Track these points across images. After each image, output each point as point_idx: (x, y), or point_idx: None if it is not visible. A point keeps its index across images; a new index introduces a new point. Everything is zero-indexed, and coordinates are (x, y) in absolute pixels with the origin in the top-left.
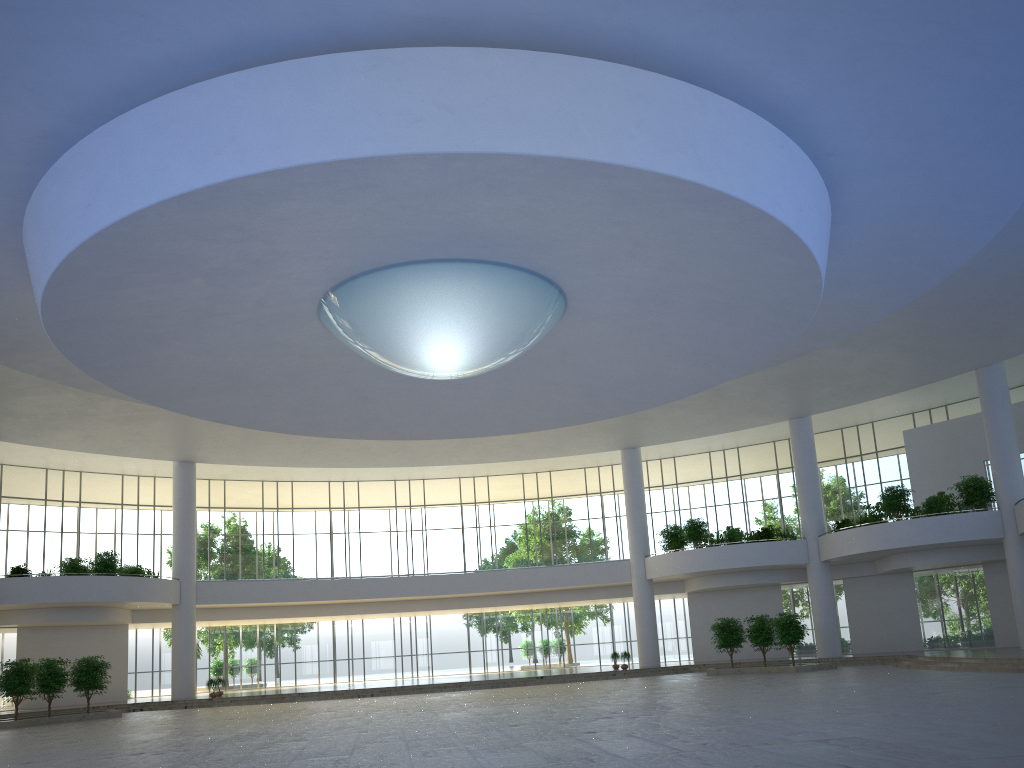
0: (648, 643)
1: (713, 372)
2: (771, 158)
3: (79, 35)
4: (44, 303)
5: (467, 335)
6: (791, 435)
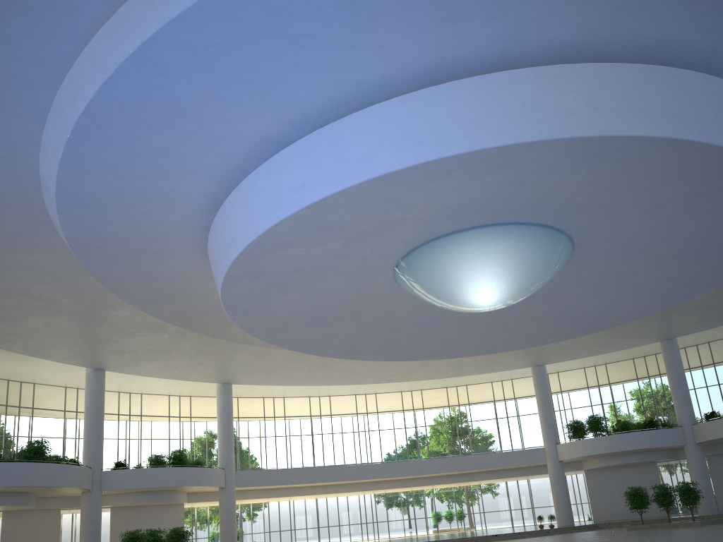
0: (564, 508)
1: (657, 303)
2: None
3: (332, 62)
4: (235, 260)
5: (513, 277)
6: (663, 352)
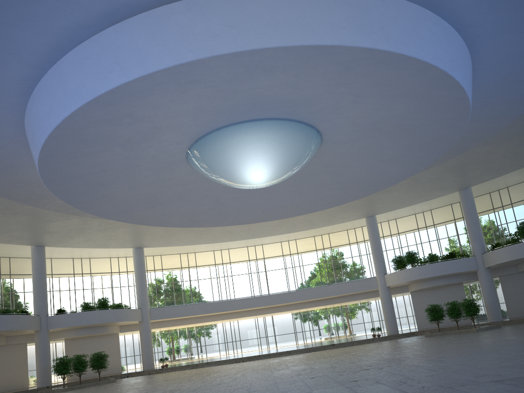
0: (390, 321)
1: (411, 167)
2: (431, 31)
3: (27, 17)
4: (40, 170)
5: (267, 161)
6: (460, 199)
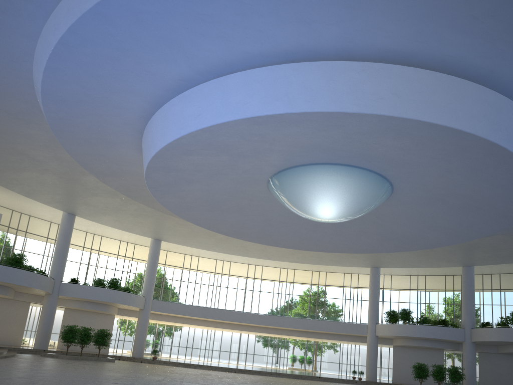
0: (372, 368)
1: (450, 238)
2: None
3: (225, 36)
4: (153, 157)
5: (345, 202)
6: (462, 274)
